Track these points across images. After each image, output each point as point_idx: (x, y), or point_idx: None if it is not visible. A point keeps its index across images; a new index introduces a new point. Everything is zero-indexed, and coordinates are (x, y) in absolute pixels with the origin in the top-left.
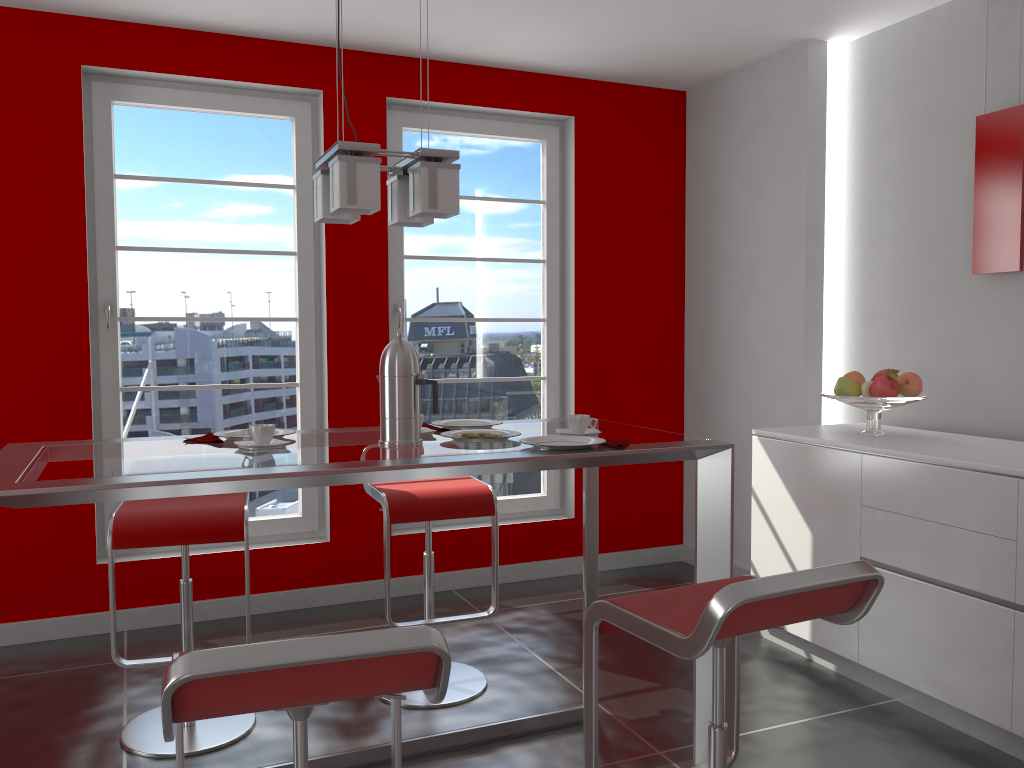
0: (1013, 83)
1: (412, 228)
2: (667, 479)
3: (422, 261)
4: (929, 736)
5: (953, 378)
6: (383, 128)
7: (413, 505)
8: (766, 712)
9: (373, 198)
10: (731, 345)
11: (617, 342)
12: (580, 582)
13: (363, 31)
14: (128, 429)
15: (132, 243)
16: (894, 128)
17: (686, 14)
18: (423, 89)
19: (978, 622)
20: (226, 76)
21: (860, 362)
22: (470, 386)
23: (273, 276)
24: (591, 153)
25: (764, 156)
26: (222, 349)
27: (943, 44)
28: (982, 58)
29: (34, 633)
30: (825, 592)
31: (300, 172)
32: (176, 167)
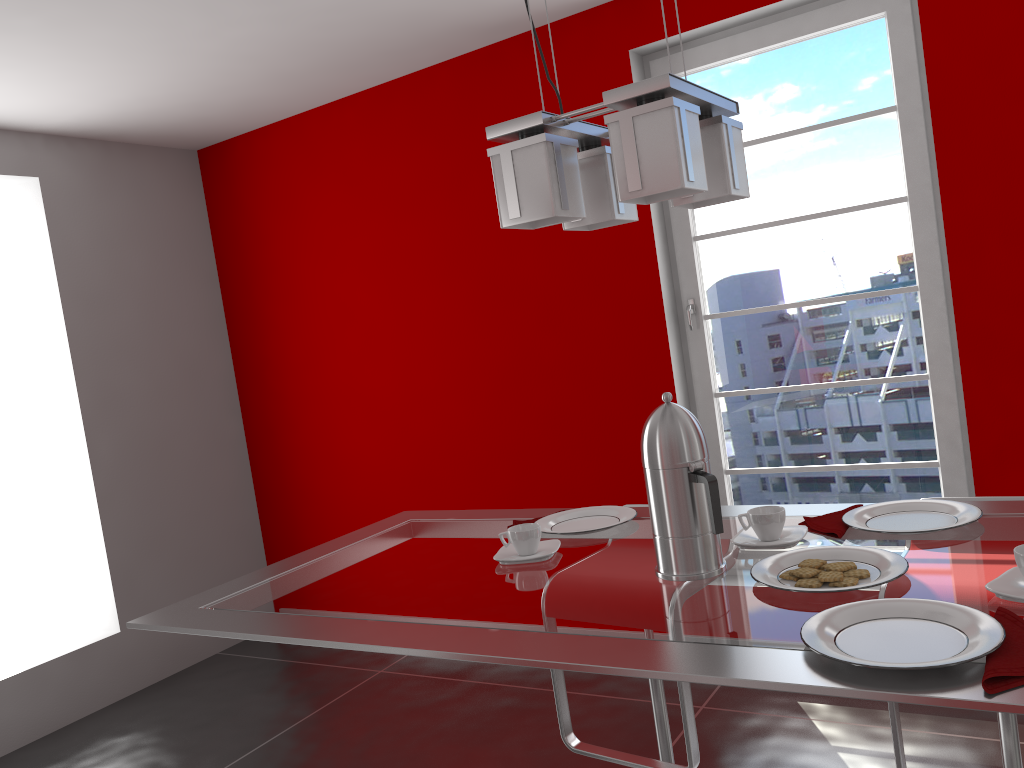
0: None
1: None
2: None
3: None
4: None
5: None
6: None
7: None
8: None
9: (543, 200)
10: None
11: None
12: None
13: None
14: (727, 439)
15: (708, 230)
16: None
17: None
18: None
19: None
20: None
21: None
22: None
23: (878, 235)
24: None
25: None
26: (821, 339)
27: None
28: None
29: None
30: None
31: (900, 85)
32: (745, 128)
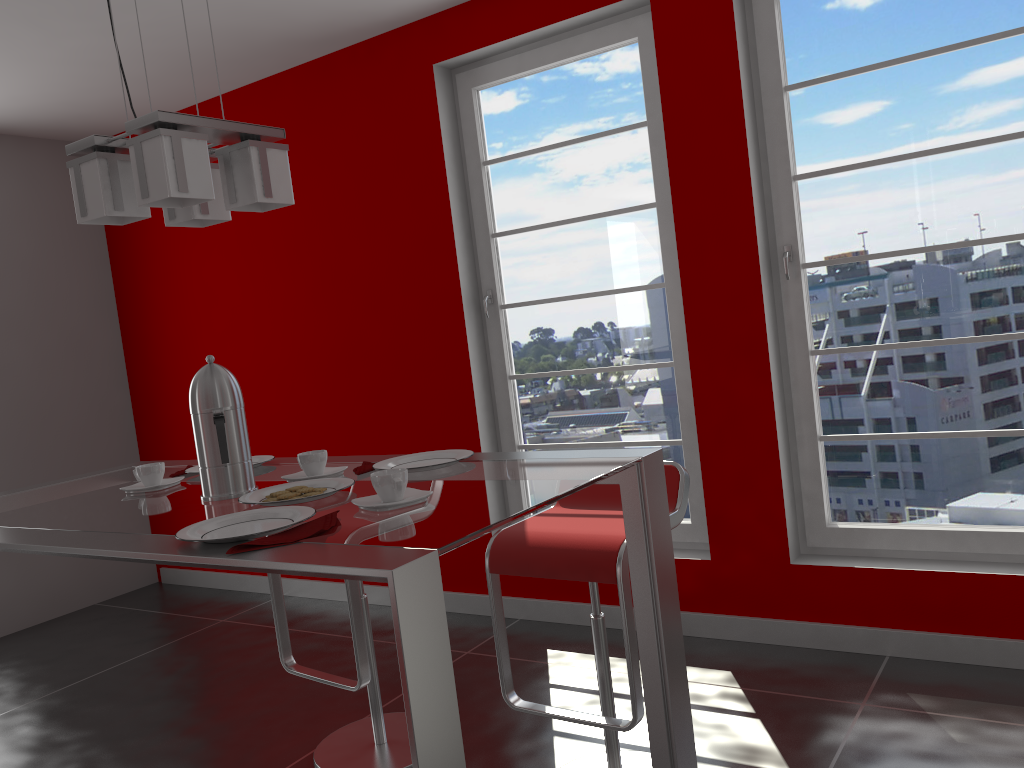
0: None
1: (803, 134)
2: None
3: (822, 178)
4: None
5: None
6: (728, 10)
7: (516, 552)
8: None
9: (99, 203)
10: None
11: None
12: None
13: None
14: (520, 417)
15: (504, 228)
16: None
17: None
18: None
19: None
20: (548, 21)
21: None
22: (918, 353)
23: (634, 237)
24: None
25: None
26: (592, 328)
27: None
28: None
29: (454, 604)
30: None
31: (649, 103)
32: (531, 138)
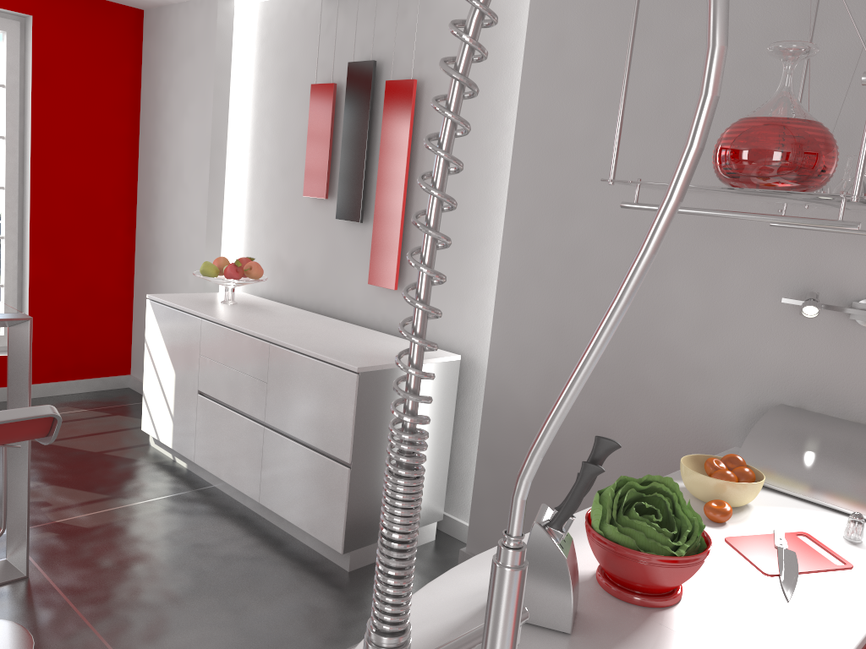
0: (334, 65)
1: None
2: (118, 324)
3: None
4: (218, 508)
5: (293, 266)
6: None
7: None
8: (113, 499)
9: None
10: (165, 224)
11: (73, 212)
12: None
13: None
14: None
15: None
16: (273, 78)
17: None
18: None
19: (249, 434)
20: None
21: (247, 247)
22: None
23: None
24: (49, 50)
25: (189, 80)
26: None
27: (302, 24)
28: (320, 42)
29: None
30: (14, 425)
31: None
32: None
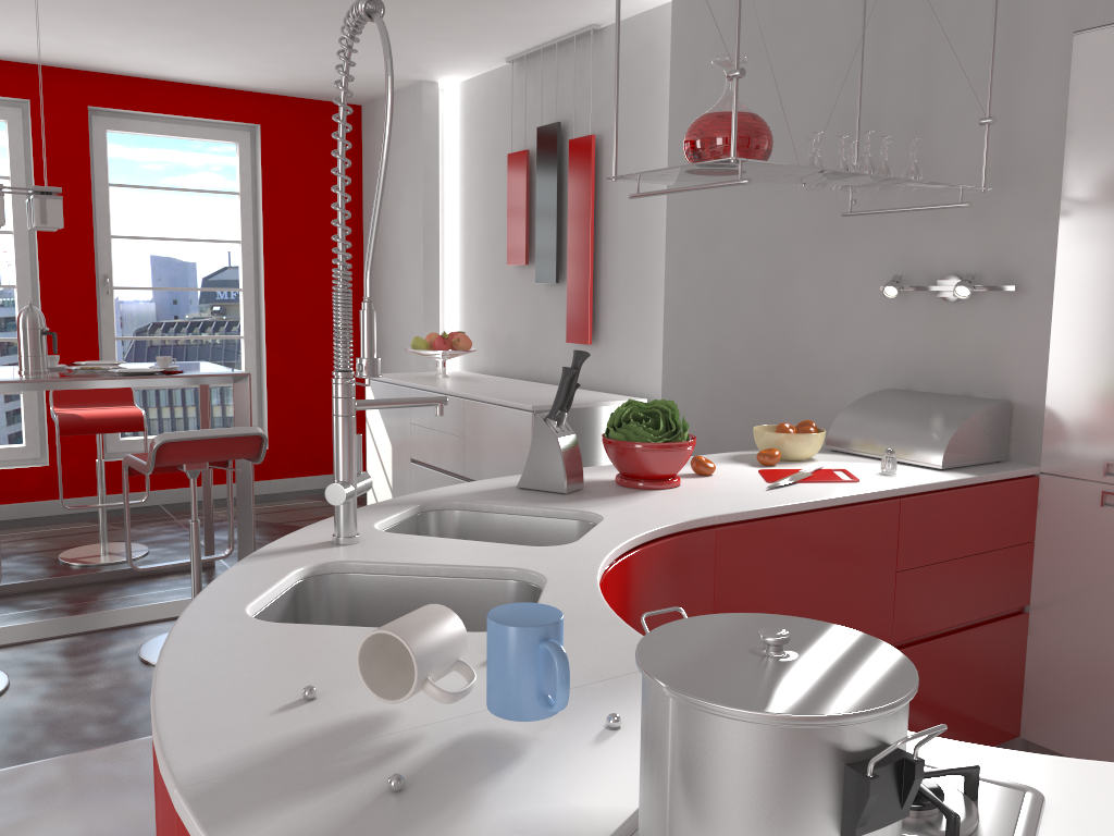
0: (527, 133)
1: (118, 213)
2: None
3: (128, 240)
4: None
5: (504, 338)
6: (86, 132)
7: (79, 423)
8: None
9: None
10: (388, 312)
11: (303, 309)
12: (269, 498)
13: (58, 57)
14: None
15: None
16: (477, 154)
17: (313, 62)
18: (122, 100)
19: None
20: None
21: (464, 326)
22: (175, 343)
23: None
24: (276, 155)
25: (402, 166)
26: None
27: (498, 97)
28: (515, 112)
29: None
30: (231, 442)
31: (14, 166)
32: None
